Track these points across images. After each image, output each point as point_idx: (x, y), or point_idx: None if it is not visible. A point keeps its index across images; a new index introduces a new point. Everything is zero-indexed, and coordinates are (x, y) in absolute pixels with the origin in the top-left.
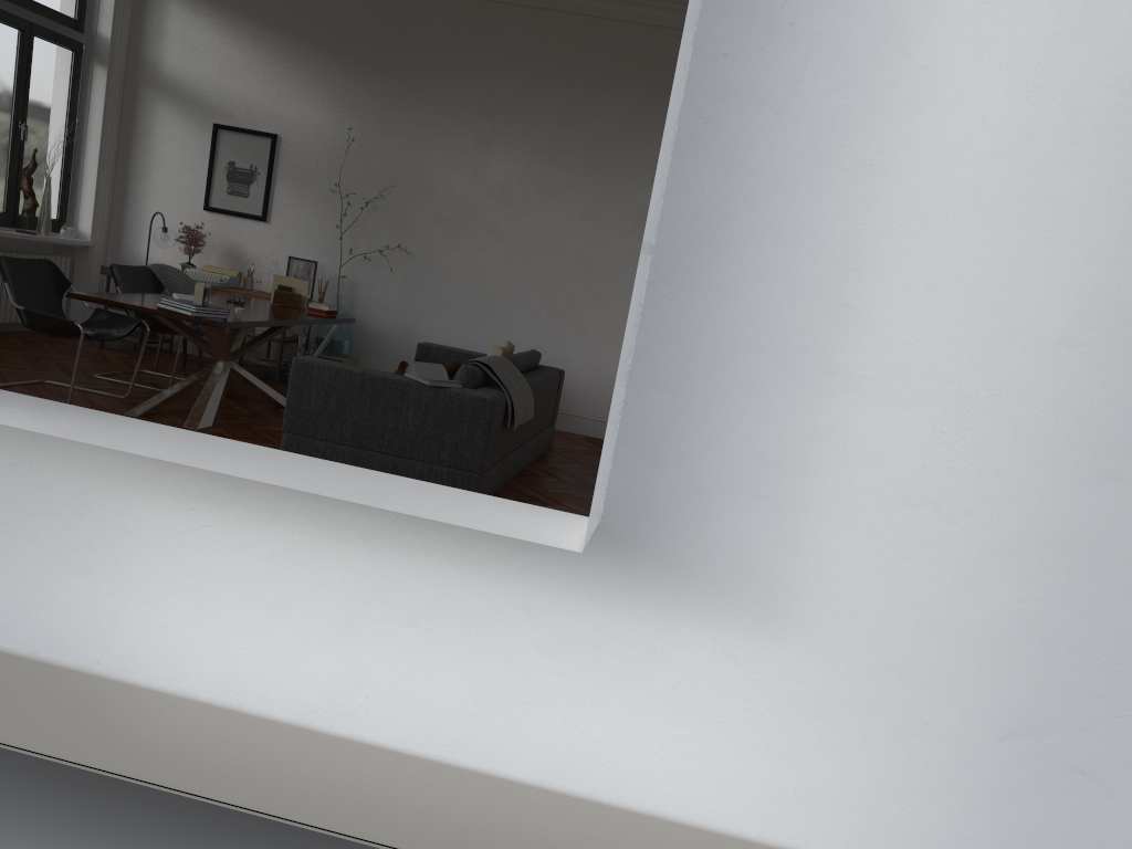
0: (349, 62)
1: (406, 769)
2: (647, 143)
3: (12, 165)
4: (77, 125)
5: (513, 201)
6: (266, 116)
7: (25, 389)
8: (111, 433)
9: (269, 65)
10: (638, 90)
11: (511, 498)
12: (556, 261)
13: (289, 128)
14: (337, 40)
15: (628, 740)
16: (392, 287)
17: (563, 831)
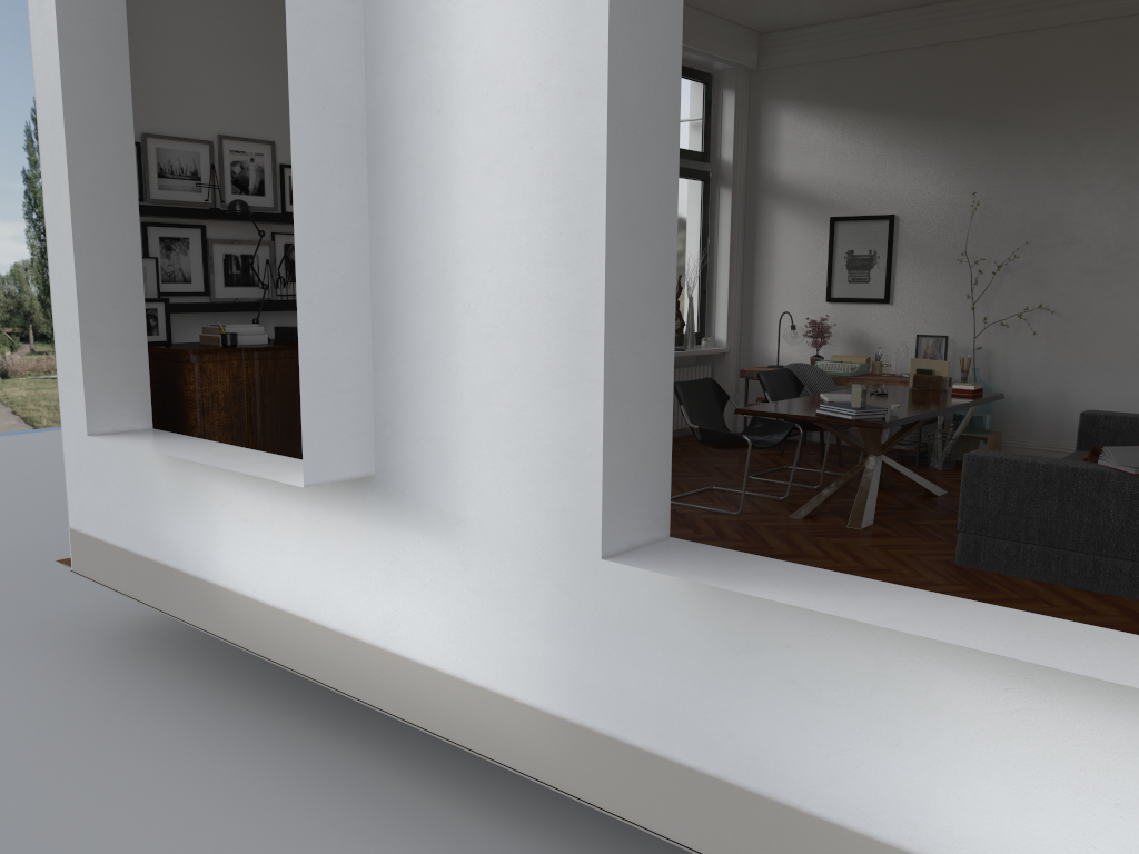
0: (966, 124)
1: None
2: None
3: None
4: (708, 245)
5: None
6: (882, 199)
7: (699, 498)
8: (933, 619)
9: (880, 149)
10: None
11: None
12: None
13: (905, 206)
14: (951, 106)
15: None
16: (1035, 351)
17: None
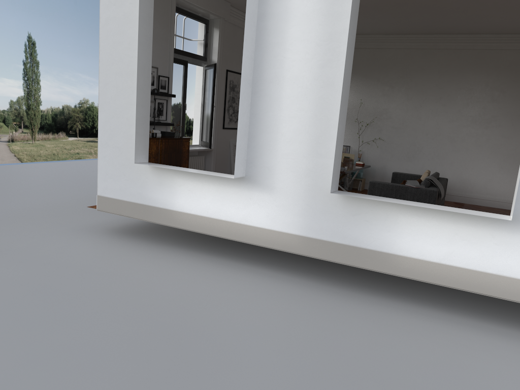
0: (359, 76)
1: (463, 271)
2: (474, 92)
3: None
4: None
5: (421, 118)
6: None
7: None
8: (402, 202)
9: None
10: (470, 73)
11: None
12: (439, 138)
13: None
14: (354, 69)
15: (518, 263)
16: (377, 152)
17: (502, 284)
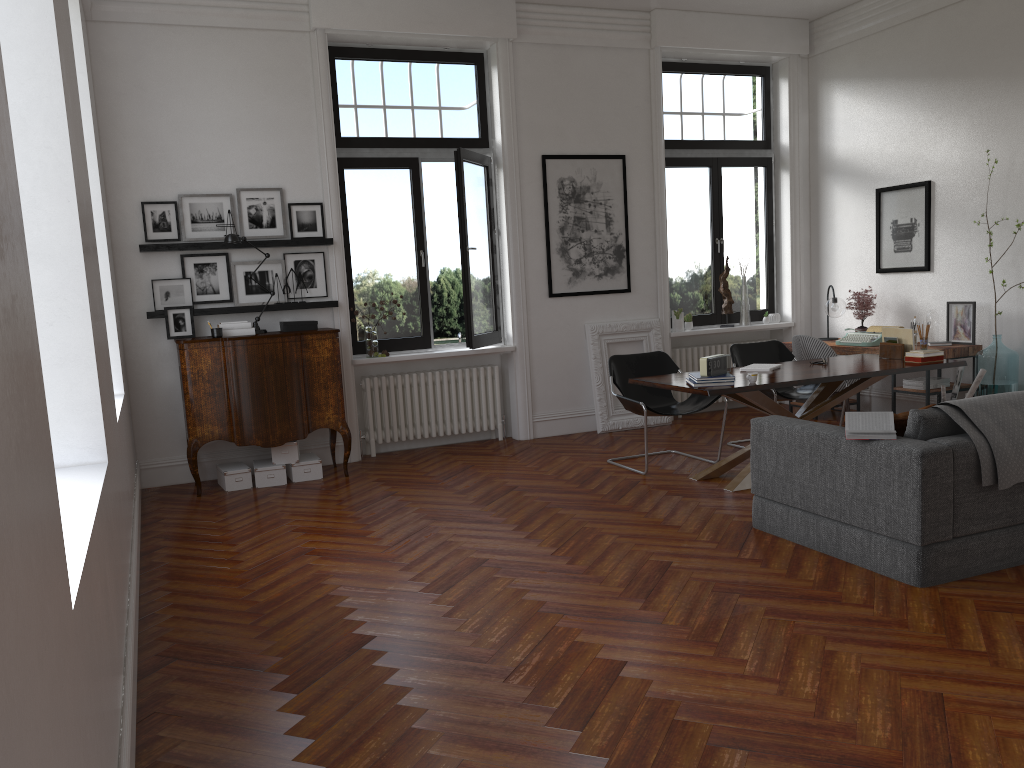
0: (990, 79)
1: None
2: None
3: (714, 274)
4: (775, 226)
5: None
6: (919, 166)
7: (644, 459)
8: None
9: (915, 115)
10: None
11: (1006, 580)
12: None
13: (939, 171)
14: (975, 62)
15: None
16: None
17: None
